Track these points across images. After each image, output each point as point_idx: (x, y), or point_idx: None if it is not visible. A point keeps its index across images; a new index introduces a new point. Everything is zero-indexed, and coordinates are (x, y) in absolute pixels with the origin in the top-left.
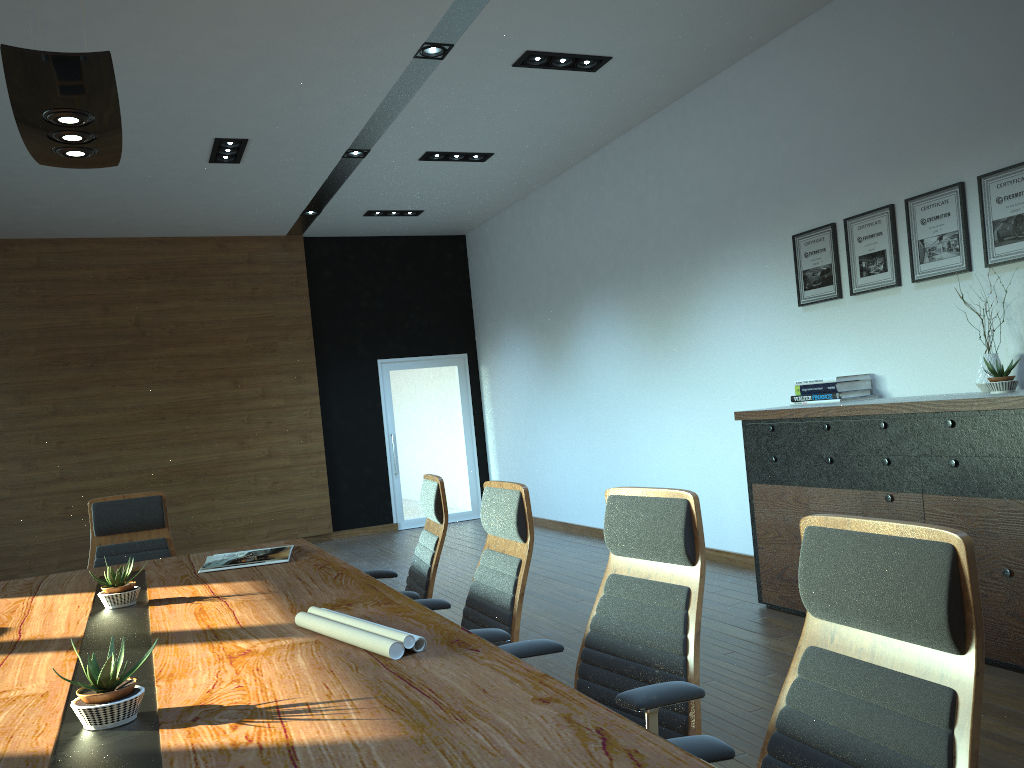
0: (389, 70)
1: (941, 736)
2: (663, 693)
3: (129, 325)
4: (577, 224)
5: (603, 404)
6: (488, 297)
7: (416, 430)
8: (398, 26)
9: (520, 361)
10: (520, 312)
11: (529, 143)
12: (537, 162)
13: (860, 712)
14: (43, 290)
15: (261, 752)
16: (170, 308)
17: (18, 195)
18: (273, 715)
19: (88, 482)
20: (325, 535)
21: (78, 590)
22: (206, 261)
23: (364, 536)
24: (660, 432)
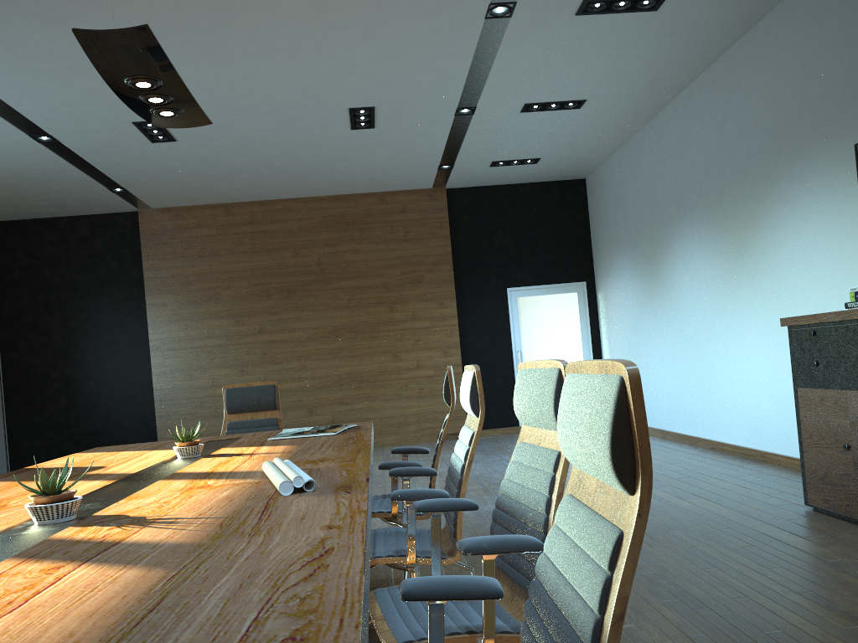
0: (468, 33)
1: (602, 579)
2: (495, 542)
3: (313, 264)
4: (669, 158)
5: (692, 321)
6: (602, 231)
7: (540, 348)
8: None
9: (627, 286)
10: (626, 242)
11: (616, 87)
12: (630, 104)
13: (571, 556)
14: (253, 240)
15: (95, 544)
16: (342, 250)
17: (225, 167)
18: (145, 523)
19: (283, 384)
20: None
21: None
22: (370, 212)
23: (494, 436)
24: (739, 345)
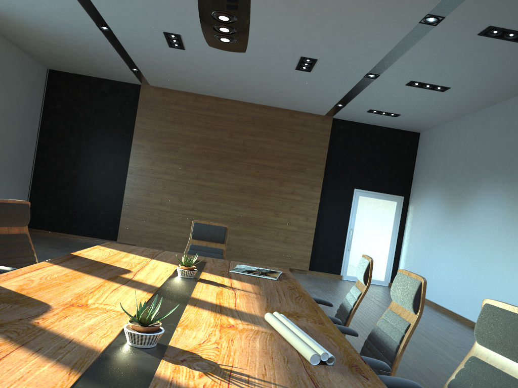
0: (402, 29)
1: None
2: None
3: (239, 144)
4: (490, 137)
5: (479, 243)
6: (424, 169)
7: (365, 230)
8: (414, 2)
9: (433, 207)
10: (441, 180)
11: (473, 84)
12: (475, 97)
13: None
14: (207, 120)
15: None
16: (260, 140)
17: (206, 72)
18: (226, 376)
19: (203, 213)
20: (304, 271)
21: (172, 262)
22: (282, 121)
23: (323, 277)
24: (513, 269)
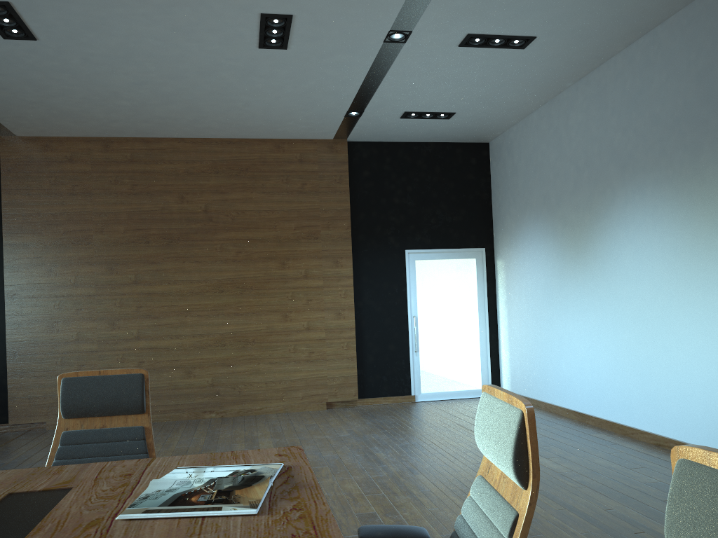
0: None
1: None
2: None
3: (199, 211)
4: (614, 115)
5: (635, 298)
6: (508, 197)
7: (436, 314)
8: None
9: (538, 254)
10: (541, 208)
11: (576, 22)
12: (577, 50)
13: None
14: (133, 180)
15: None
16: (233, 198)
17: (102, 88)
18: None
19: (158, 342)
20: (351, 401)
21: None
22: (265, 159)
23: (385, 405)
24: (713, 331)
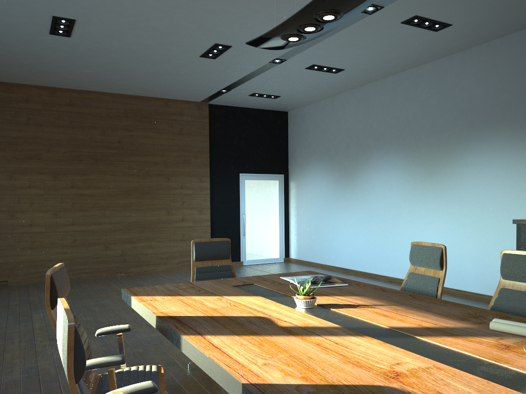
0: None
1: None
2: None
3: (115, 142)
4: (374, 112)
5: (381, 208)
6: (301, 146)
7: (255, 213)
8: None
9: (321, 181)
10: (324, 155)
11: (366, 66)
12: (360, 77)
13: None
14: (71, 118)
15: None
16: (137, 135)
17: (82, 63)
18: None
19: (87, 227)
20: None
21: (243, 294)
22: (158, 111)
23: None
24: (422, 225)
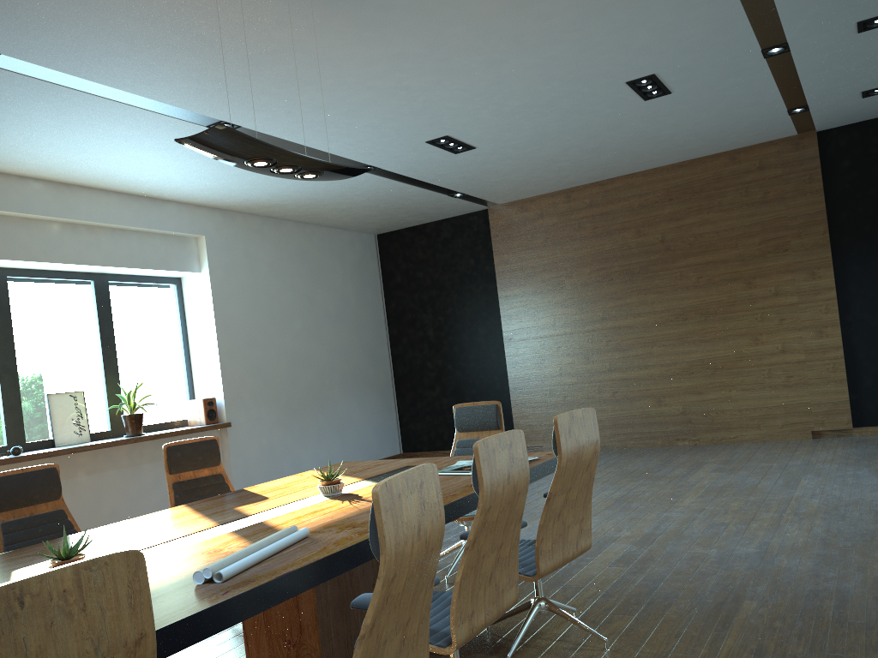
0: None
1: None
2: None
3: (656, 242)
4: None
5: None
6: None
7: None
8: None
9: None
10: None
11: None
12: None
13: None
14: (593, 223)
15: None
16: (689, 223)
17: (540, 160)
18: None
19: (629, 373)
20: (845, 430)
21: (365, 476)
22: (719, 175)
23: None
24: None
